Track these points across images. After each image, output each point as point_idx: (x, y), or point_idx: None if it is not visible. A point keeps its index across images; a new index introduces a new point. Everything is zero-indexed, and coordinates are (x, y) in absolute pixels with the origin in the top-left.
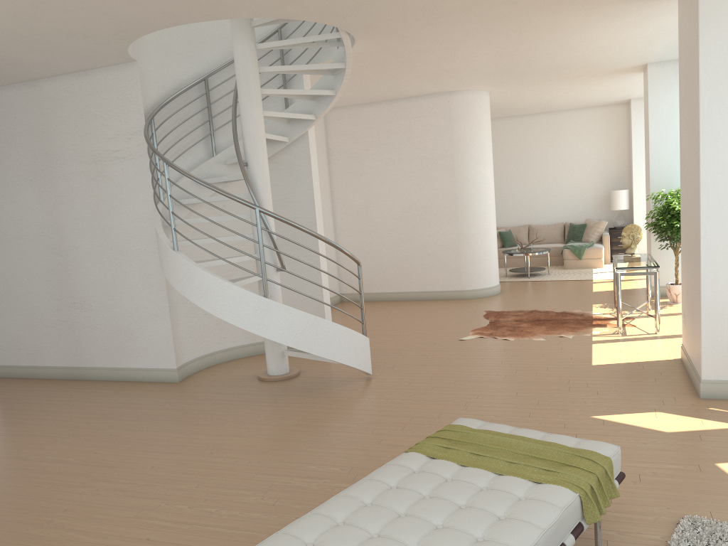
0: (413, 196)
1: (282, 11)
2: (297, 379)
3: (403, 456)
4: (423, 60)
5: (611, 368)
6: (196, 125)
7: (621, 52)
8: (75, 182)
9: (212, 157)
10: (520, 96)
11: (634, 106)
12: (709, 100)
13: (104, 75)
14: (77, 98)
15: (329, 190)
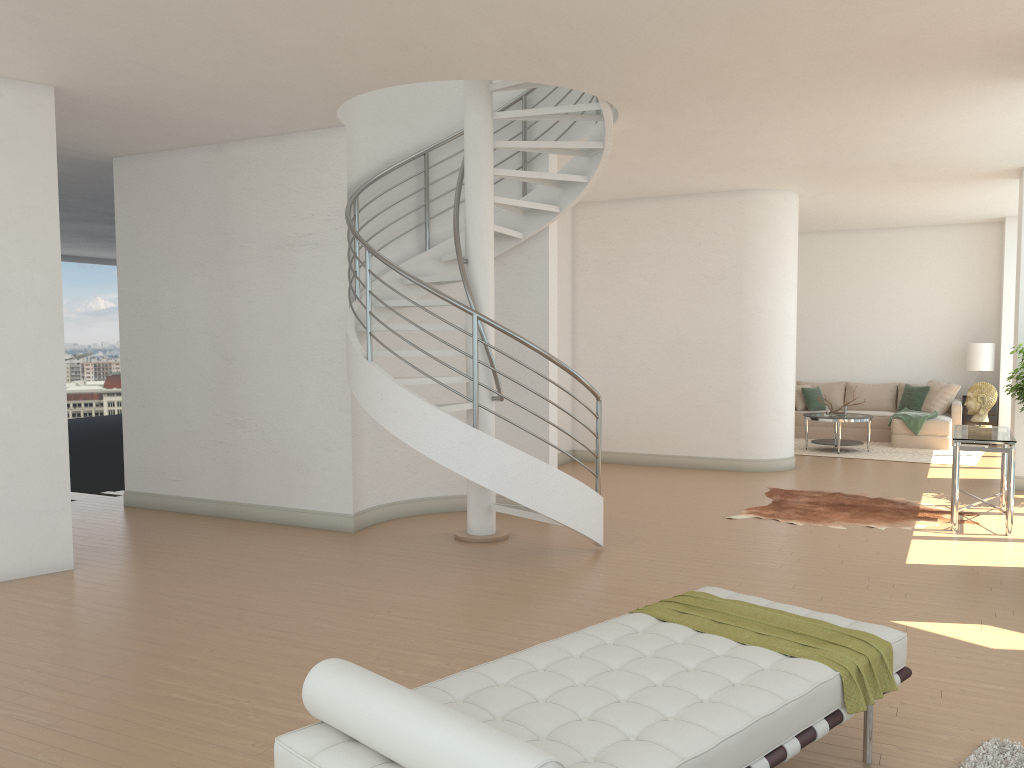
0: (682, 326)
1: (529, 72)
2: (505, 543)
3: (626, 616)
4: (707, 144)
5: (932, 569)
6: (408, 210)
7: (983, 148)
8: (254, 269)
9: (424, 251)
10: (843, 202)
11: (1010, 227)
12: None
13: (304, 141)
14: (269, 167)
15: (570, 310)
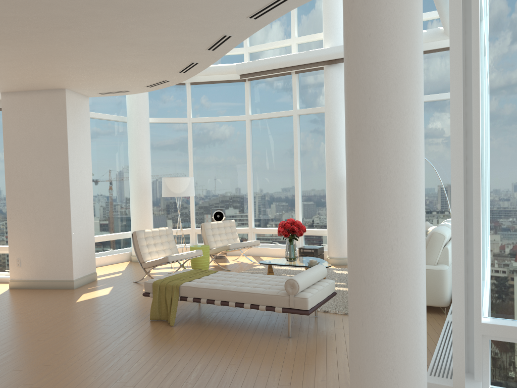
0: None
1: None
2: None
3: (188, 283)
4: None
5: (4, 298)
6: None
7: None
8: None
9: None
10: None
11: None
12: (70, 151)
13: None
14: None
15: None
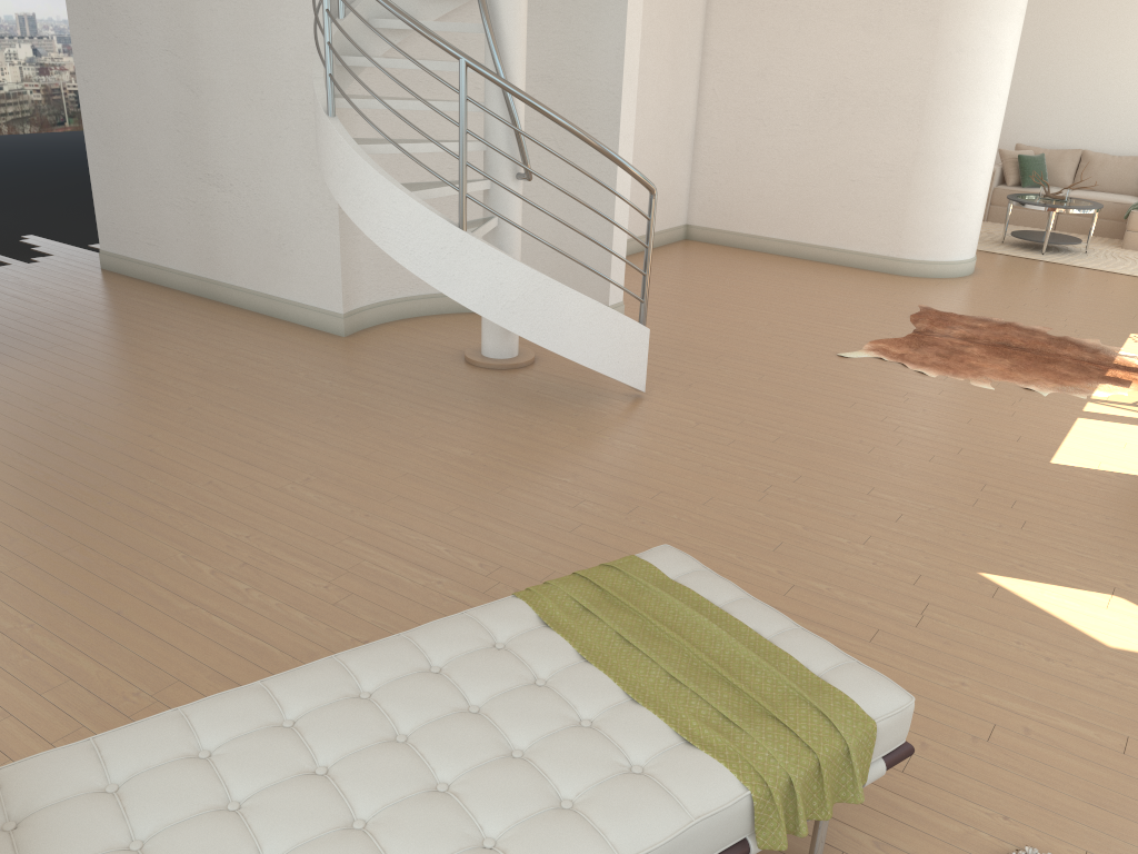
0: (849, 66)
1: None
2: (522, 374)
3: (498, 606)
4: None
5: (1083, 479)
6: None
7: None
8: None
9: None
10: None
11: None
12: None
13: None
14: None
15: (701, 32)
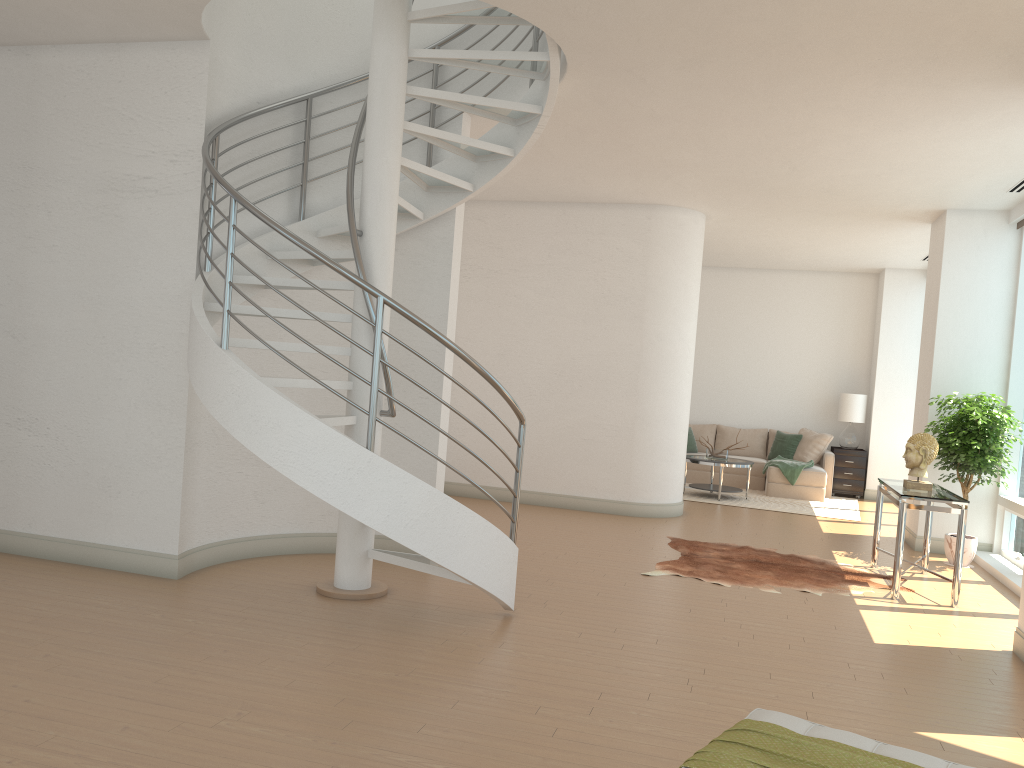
0: (574, 349)
1: None
2: (385, 602)
3: None
4: (646, 135)
5: (909, 652)
6: (281, 167)
7: (925, 180)
8: (63, 218)
9: (298, 221)
10: (744, 233)
11: (889, 279)
12: None
13: (150, 55)
14: (96, 84)
15: None
